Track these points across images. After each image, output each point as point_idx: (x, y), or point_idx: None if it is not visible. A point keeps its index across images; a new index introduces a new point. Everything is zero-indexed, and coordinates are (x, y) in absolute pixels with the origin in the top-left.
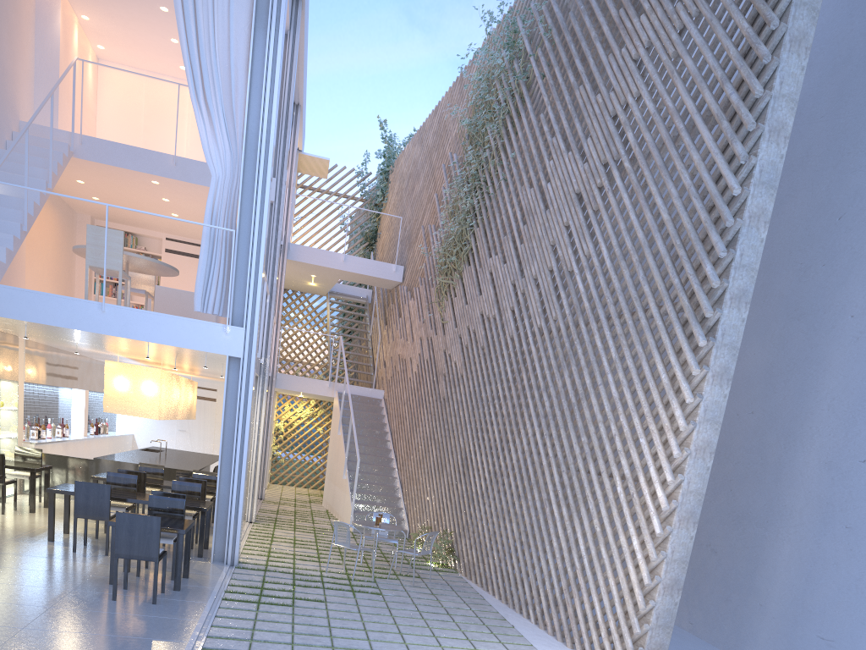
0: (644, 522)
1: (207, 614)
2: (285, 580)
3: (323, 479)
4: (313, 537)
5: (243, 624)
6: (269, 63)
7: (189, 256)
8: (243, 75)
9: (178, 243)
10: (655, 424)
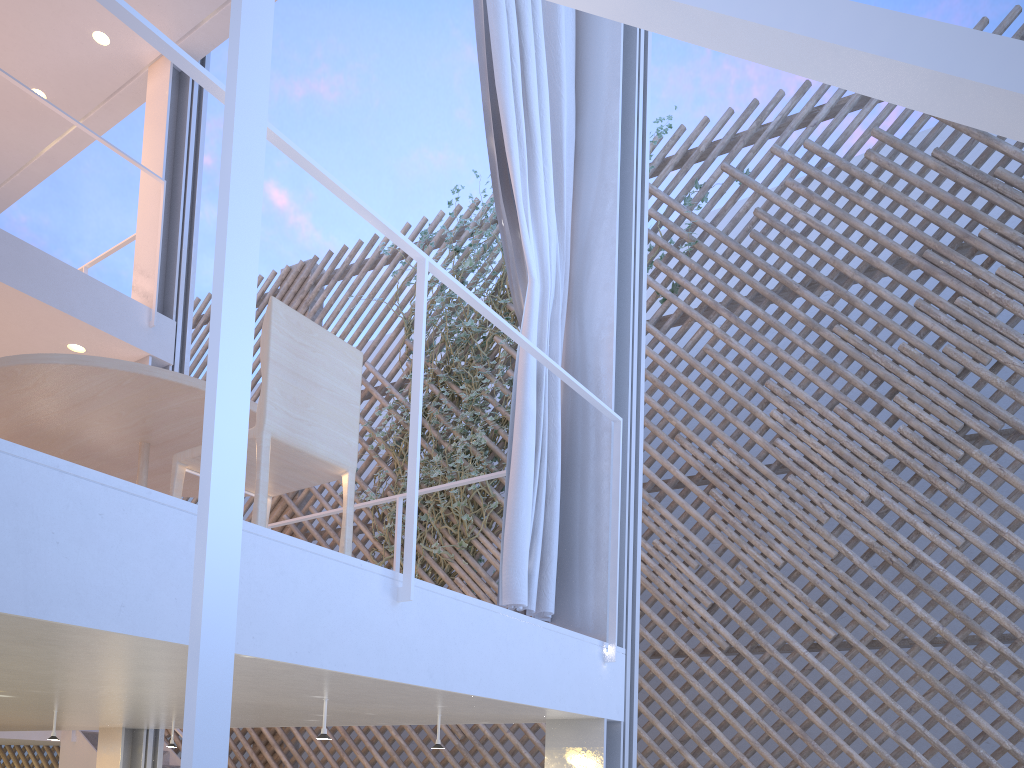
0: None
1: None
2: None
3: None
4: None
5: None
6: (640, 97)
7: None
8: (574, 96)
9: None
10: None
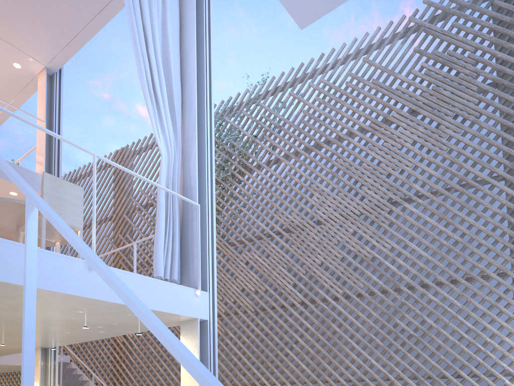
0: None
1: None
2: None
3: None
4: None
5: None
6: (207, 80)
7: None
8: (179, 82)
9: None
10: None
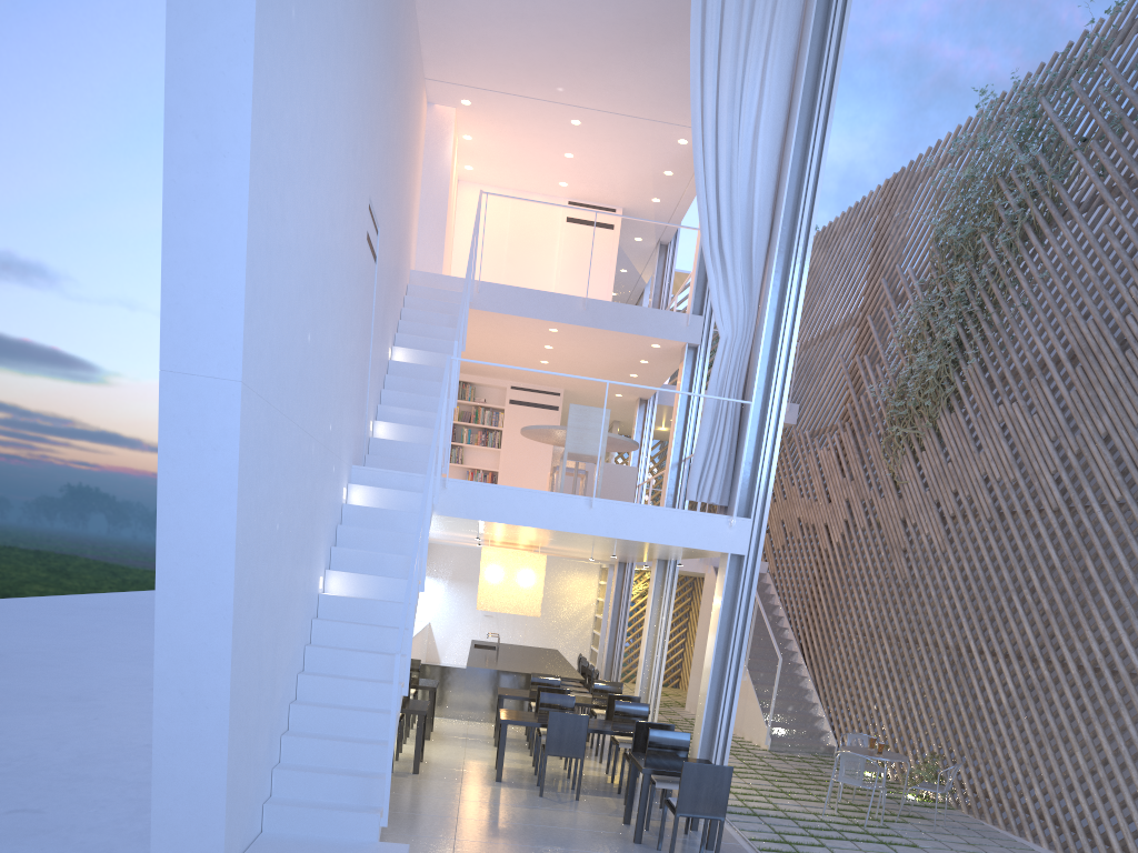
0: None
1: None
2: (794, 829)
3: None
4: (739, 761)
5: None
6: (806, 198)
7: (538, 406)
8: (767, 214)
9: (525, 392)
10: None
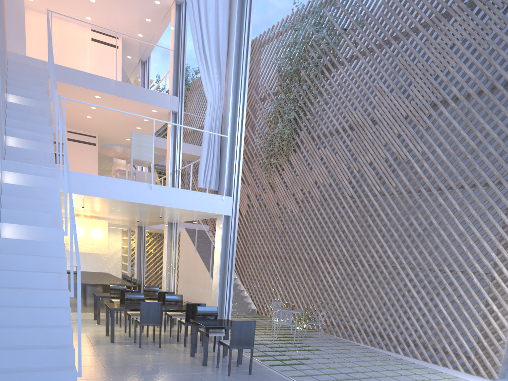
0: (500, 296)
1: (283, 376)
2: (267, 348)
3: (156, 281)
4: None
5: (310, 379)
6: (245, 31)
7: (84, 143)
8: (226, 38)
9: (76, 134)
10: (501, 245)
